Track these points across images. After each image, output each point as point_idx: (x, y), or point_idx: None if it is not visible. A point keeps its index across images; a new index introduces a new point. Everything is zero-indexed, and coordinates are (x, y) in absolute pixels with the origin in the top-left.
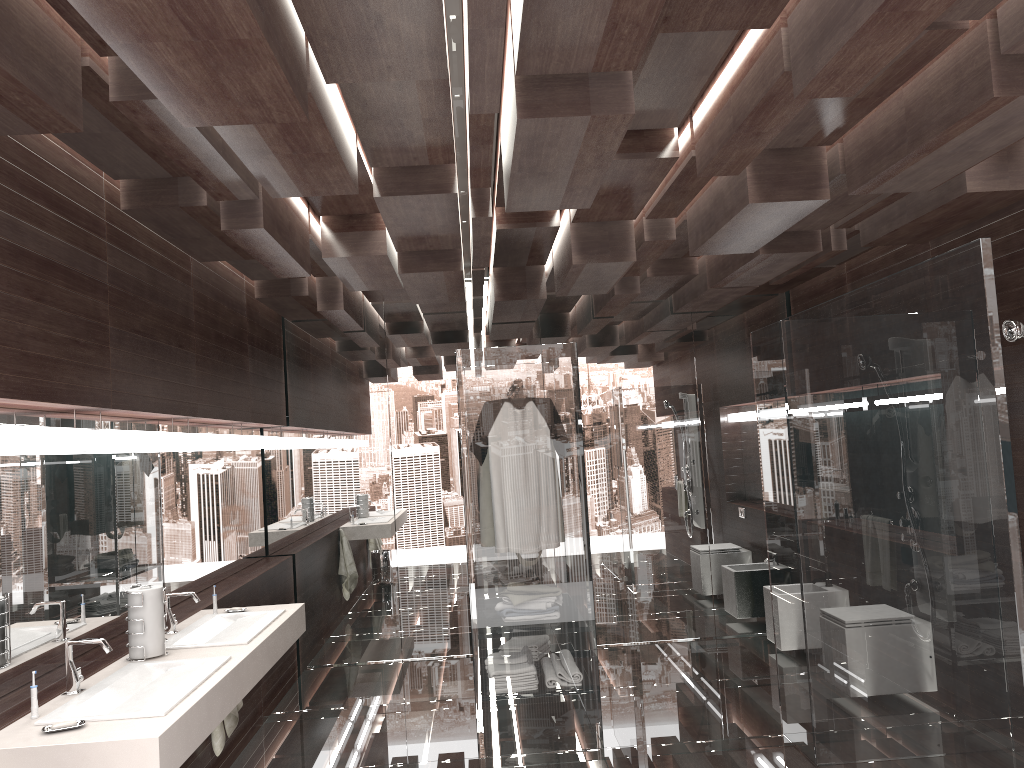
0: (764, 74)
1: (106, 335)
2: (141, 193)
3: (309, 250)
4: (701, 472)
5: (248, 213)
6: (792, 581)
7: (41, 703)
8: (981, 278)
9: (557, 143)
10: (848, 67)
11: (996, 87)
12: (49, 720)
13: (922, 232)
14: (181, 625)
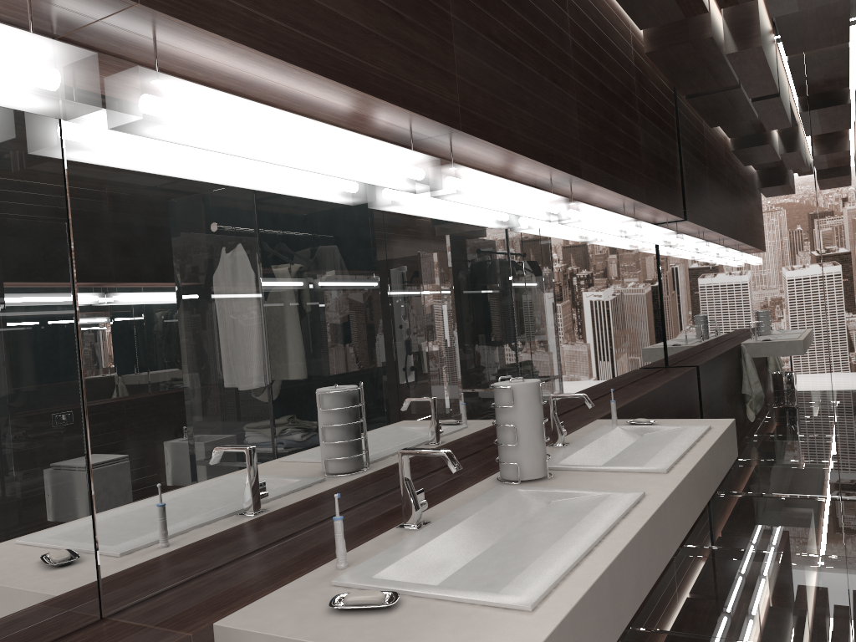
0: None
1: (447, 25)
2: None
3: None
4: None
5: None
6: None
7: (365, 539)
8: None
9: None
10: None
11: None
12: (352, 580)
13: None
14: (572, 437)
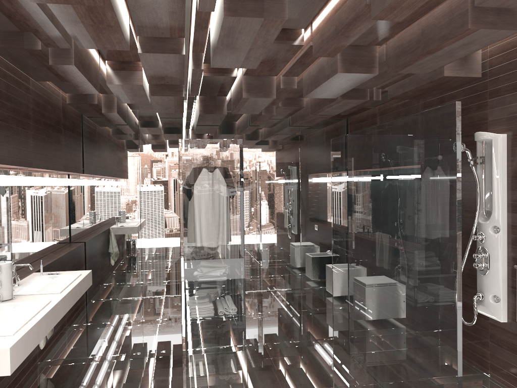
0: (355, 4)
1: None
2: (1, 39)
3: (99, 79)
4: (299, 207)
5: (65, 56)
6: (343, 265)
7: None
8: (454, 121)
9: (243, 32)
10: (402, 5)
11: (470, 23)
12: None
13: (418, 94)
14: (22, 281)
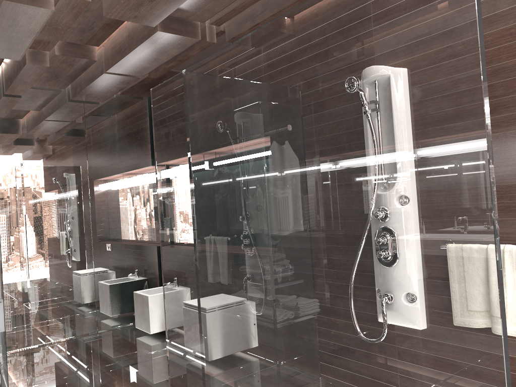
0: None
1: None
2: None
3: None
4: (89, 216)
5: None
6: (188, 281)
7: None
8: None
9: None
10: None
11: None
12: None
13: None
14: None
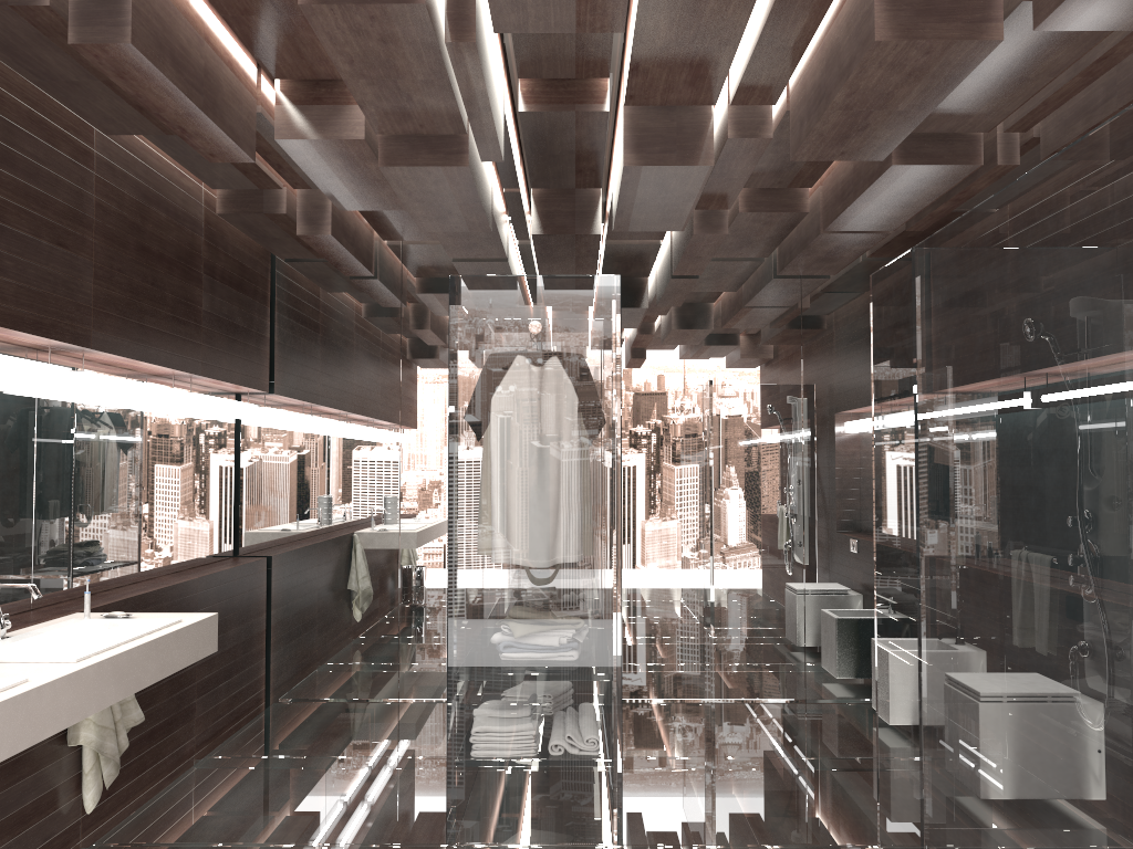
0: None
1: None
2: None
3: (255, 126)
4: (800, 485)
5: (110, 20)
6: (906, 630)
7: None
8: None
9: None
10: None
11: None
12: None
13: None
14: (25, 630)
